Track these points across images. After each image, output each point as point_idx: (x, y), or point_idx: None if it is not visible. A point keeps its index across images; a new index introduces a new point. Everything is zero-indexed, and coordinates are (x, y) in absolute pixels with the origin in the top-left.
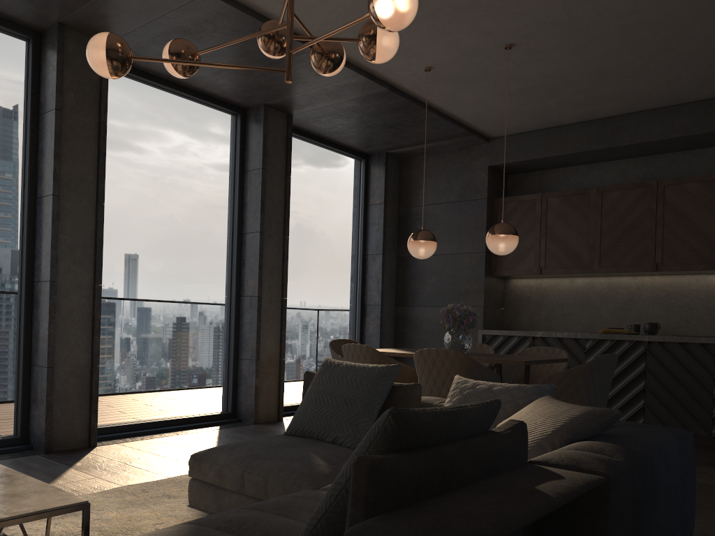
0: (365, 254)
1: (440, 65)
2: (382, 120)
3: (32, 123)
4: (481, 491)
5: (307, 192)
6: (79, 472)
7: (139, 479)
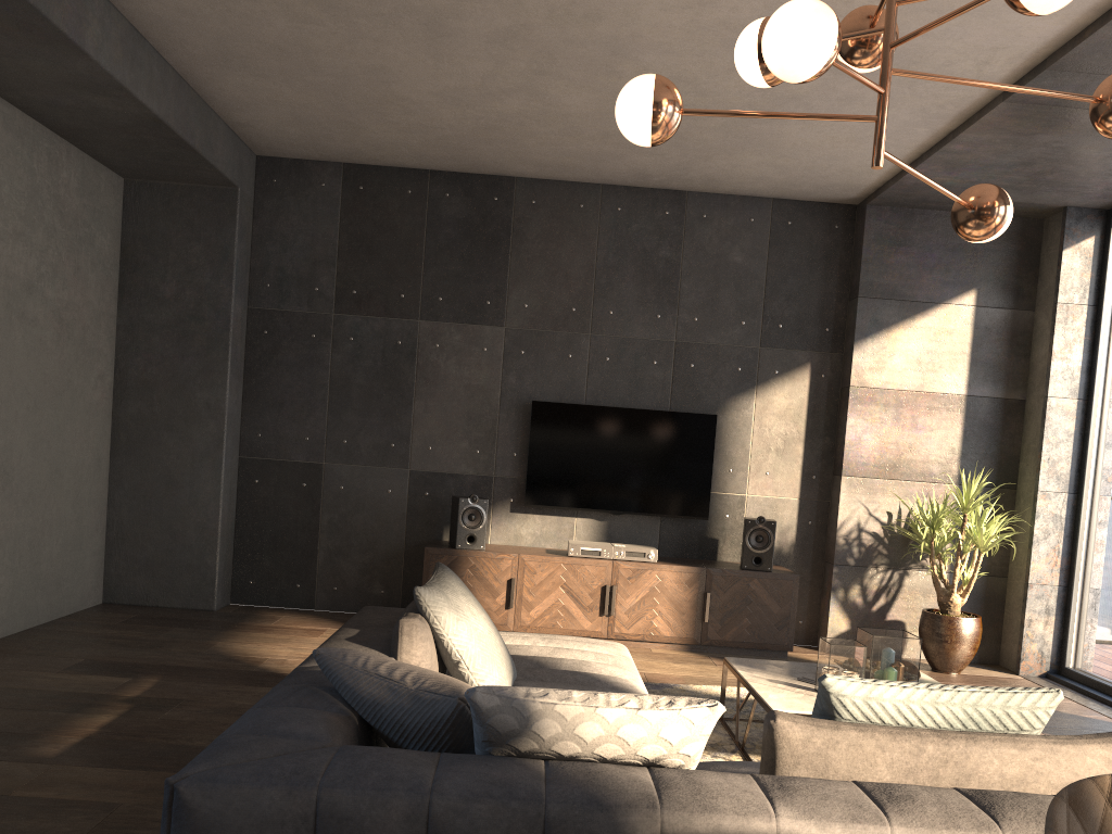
0: None
1: None
2: None
3: None
4: (389, 623)
5: None
6: None
7: None
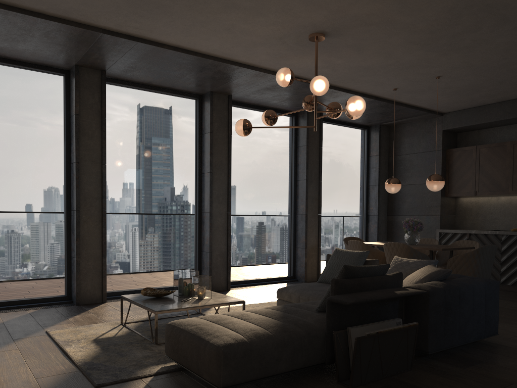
0: (368, 185)
1: (401, 87)
2: (373, 111)
3: (199, 138)
4: (374, 291)
5: (332, 153)
6: None
7: (253, 302)
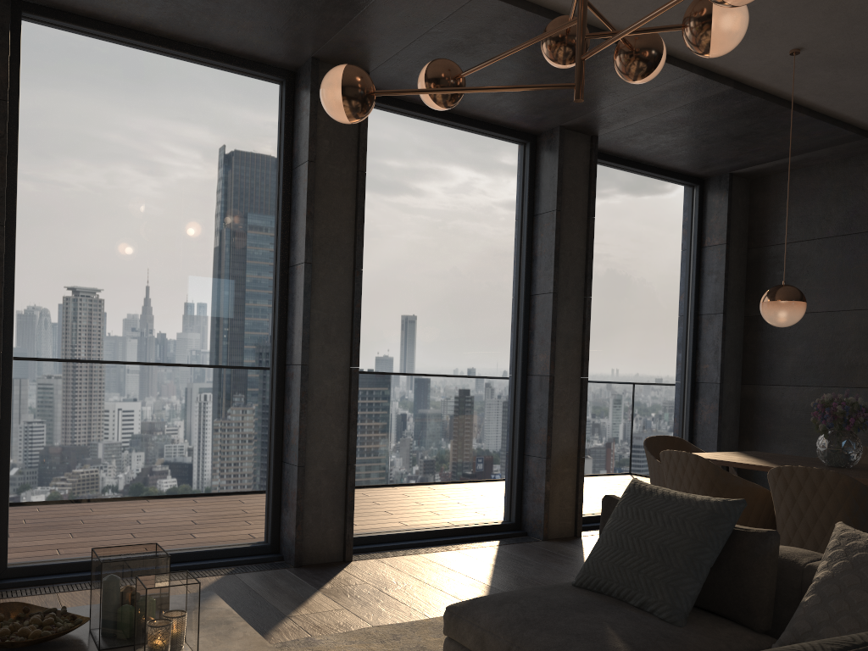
0: (698, 314)
1: (814, 43)
2: (724, 130)
3: (285, 179)
4: None
5: (617, 236)
6: (326, 598)
7: (392, 617)
